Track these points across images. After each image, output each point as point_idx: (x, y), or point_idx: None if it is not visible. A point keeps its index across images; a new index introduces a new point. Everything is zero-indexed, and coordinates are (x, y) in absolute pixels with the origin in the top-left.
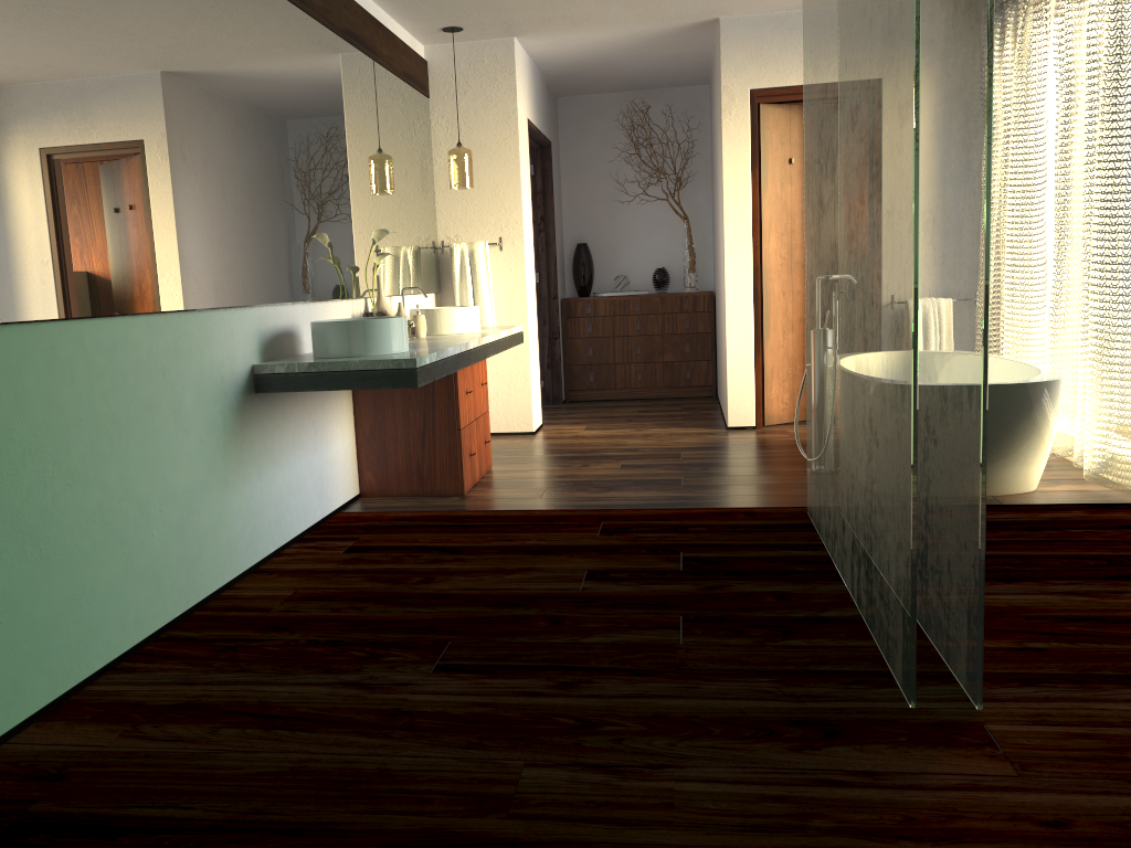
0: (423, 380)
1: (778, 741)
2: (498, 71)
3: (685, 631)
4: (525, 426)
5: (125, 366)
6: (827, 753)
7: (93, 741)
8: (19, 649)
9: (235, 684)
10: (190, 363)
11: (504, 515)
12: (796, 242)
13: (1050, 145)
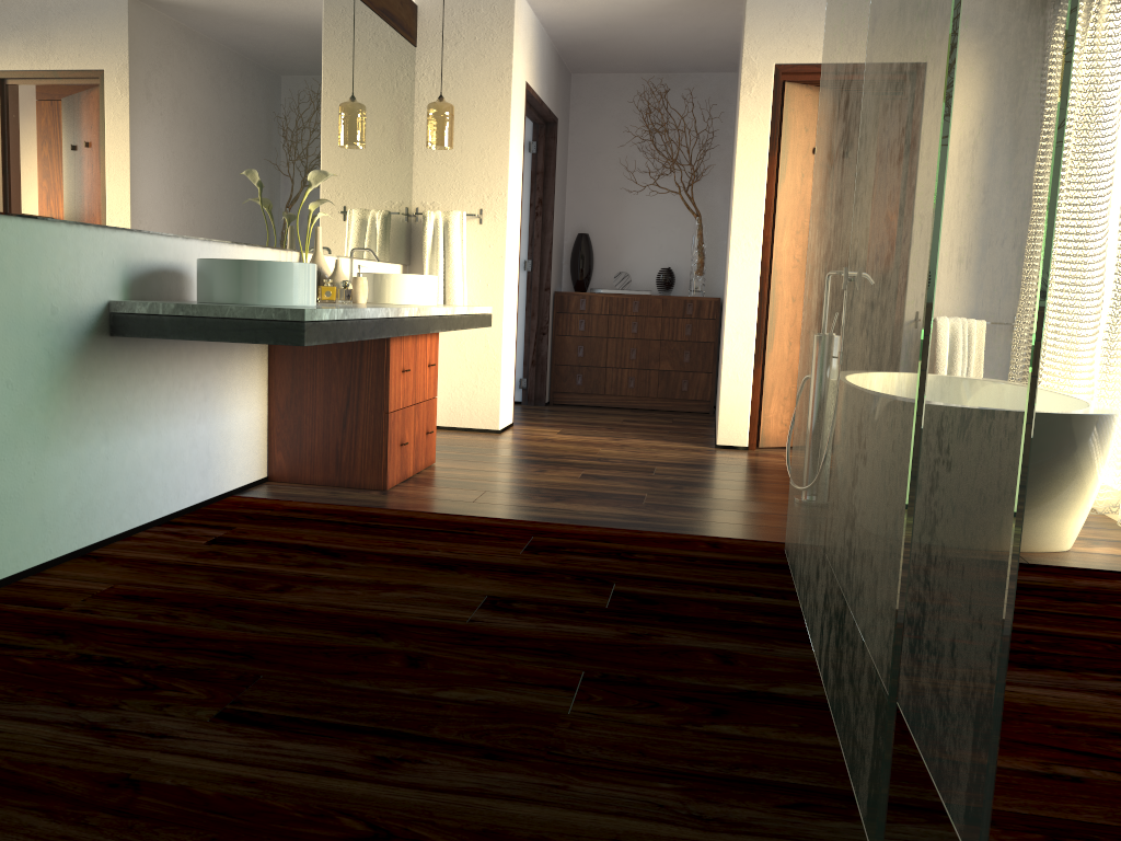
0: (315, 338)
1: None
2: (495, 22)
3: (580, 694)
4: (490, 423)
5: None
6: None
7: None
8: None
9: None
10: None
11: (420, 517)
12: None
13: (1117, 151)
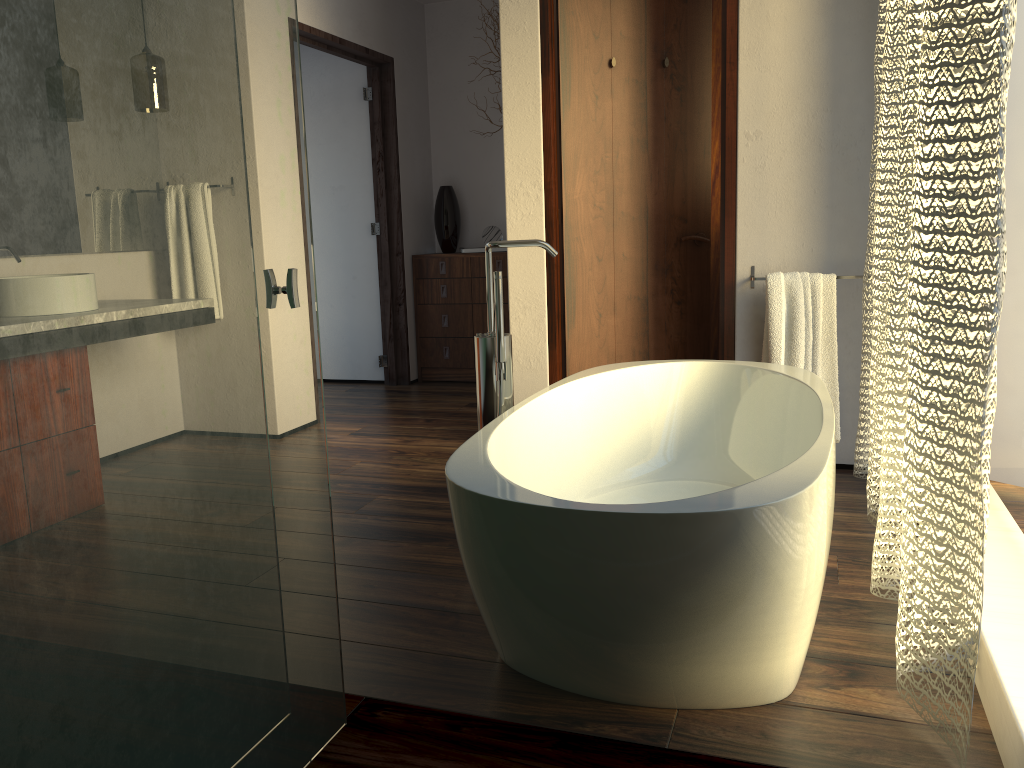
0: None
1: None
2: None
3: None
4: None
5: None
6: None
7: None
8: None
9: None
10: None
11: None
12: (622, 184)
13: None
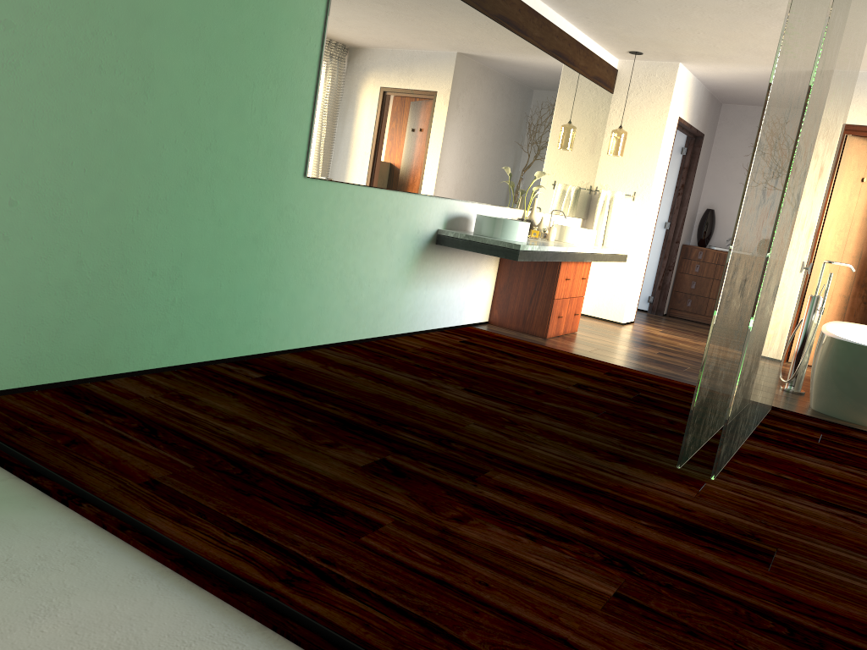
0: (523, 258)
1: (594, 454)
2: (663, 83)
3: (600, 415)
4: (617, 318)
5: (369, 211)
6: (612, 463)
7: (308, 364)
8: (291, 319)
9: (374, 367)
10: (403, 219)
11: (559, 352)
12: (852, 239)
13: None
